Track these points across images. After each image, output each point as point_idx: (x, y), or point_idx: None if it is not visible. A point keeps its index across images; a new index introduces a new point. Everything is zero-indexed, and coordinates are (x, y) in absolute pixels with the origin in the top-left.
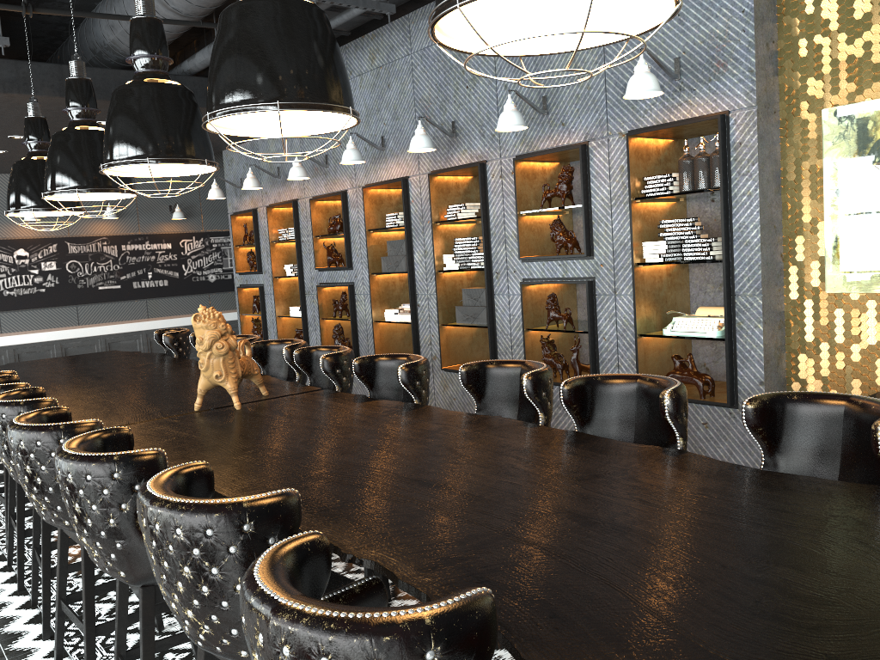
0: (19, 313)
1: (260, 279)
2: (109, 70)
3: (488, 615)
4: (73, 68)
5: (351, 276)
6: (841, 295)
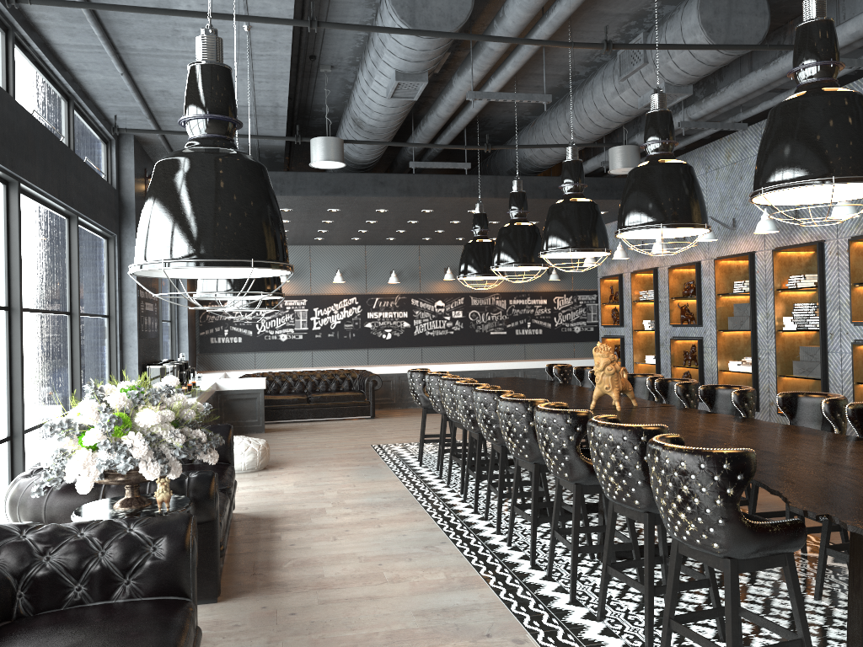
0: (434, 348)
1: (621, 331)
2: (526, 177)
3: (751, 458)
4: (515, 185)
5: (700, 331)
6: None
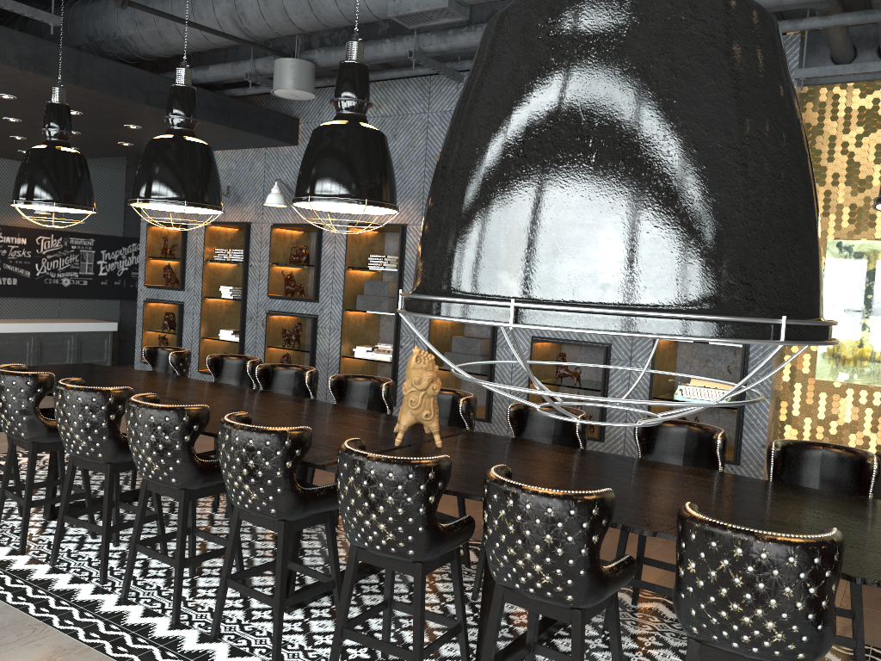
0: None
1: (180, 296)
2: (124, 66)
3: None
4: (183, 75)
5: (314, 308)
6: (826, 382)
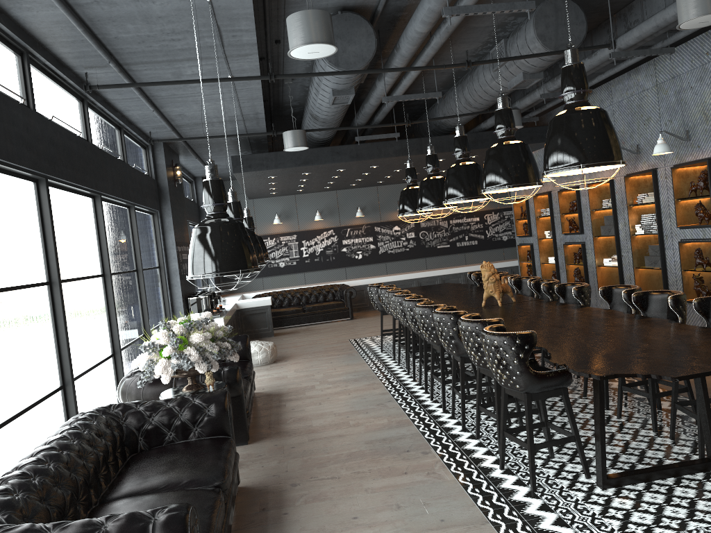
0: (395, 262)
1: (531, 240)
2: (443, 136)
3: (532, 336)
4: (428, 149)
5: (582, 238)
6: None
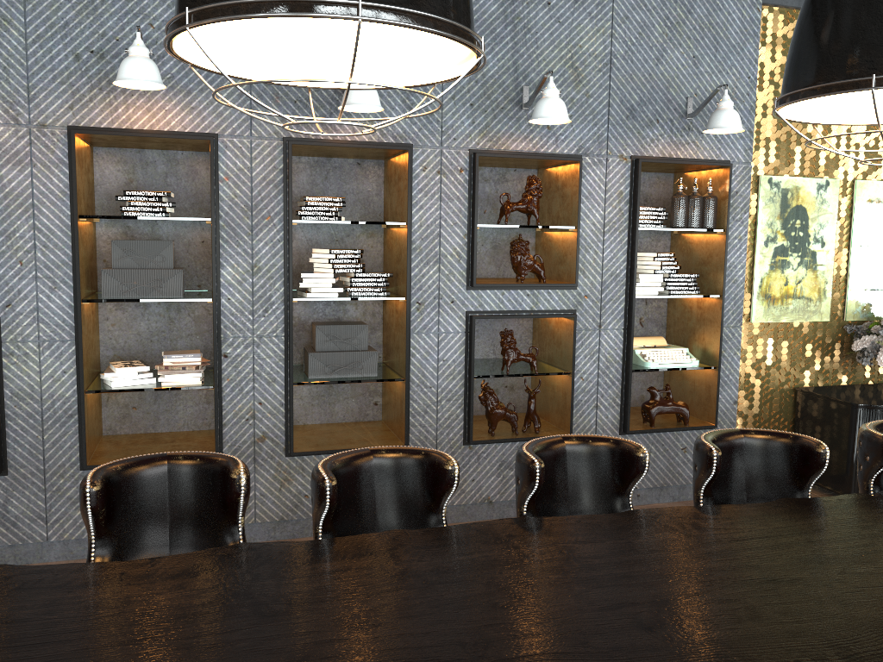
0: None
1: None
2: None
3: None
4: None
5: None
6: (758, 324)
